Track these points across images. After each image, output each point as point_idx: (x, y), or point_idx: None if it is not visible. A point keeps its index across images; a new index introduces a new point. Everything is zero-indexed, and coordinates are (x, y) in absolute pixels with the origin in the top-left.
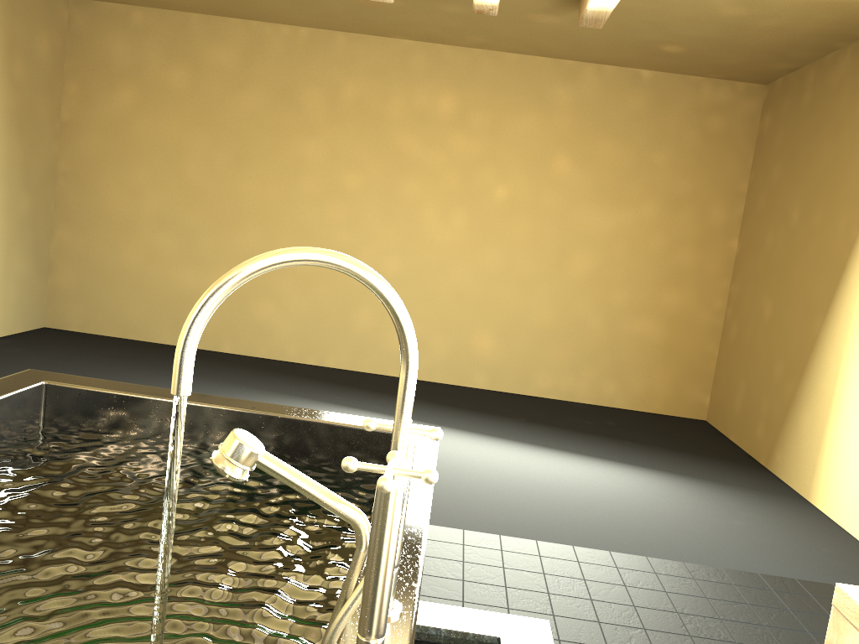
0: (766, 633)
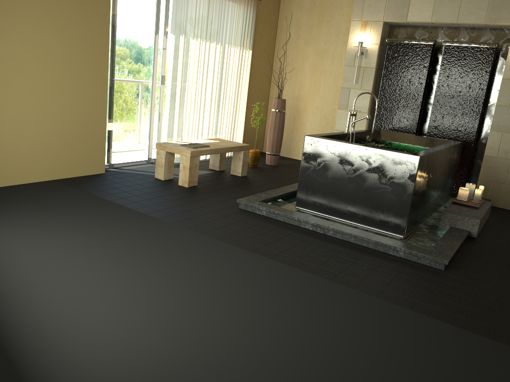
0: (153, 192)
